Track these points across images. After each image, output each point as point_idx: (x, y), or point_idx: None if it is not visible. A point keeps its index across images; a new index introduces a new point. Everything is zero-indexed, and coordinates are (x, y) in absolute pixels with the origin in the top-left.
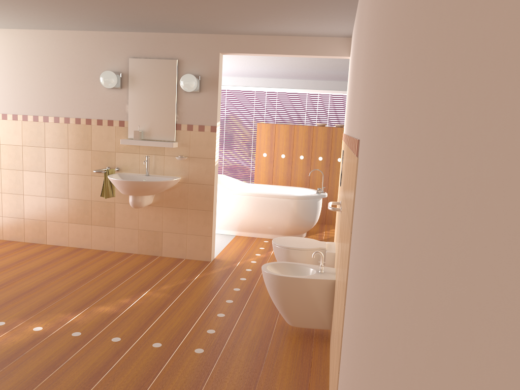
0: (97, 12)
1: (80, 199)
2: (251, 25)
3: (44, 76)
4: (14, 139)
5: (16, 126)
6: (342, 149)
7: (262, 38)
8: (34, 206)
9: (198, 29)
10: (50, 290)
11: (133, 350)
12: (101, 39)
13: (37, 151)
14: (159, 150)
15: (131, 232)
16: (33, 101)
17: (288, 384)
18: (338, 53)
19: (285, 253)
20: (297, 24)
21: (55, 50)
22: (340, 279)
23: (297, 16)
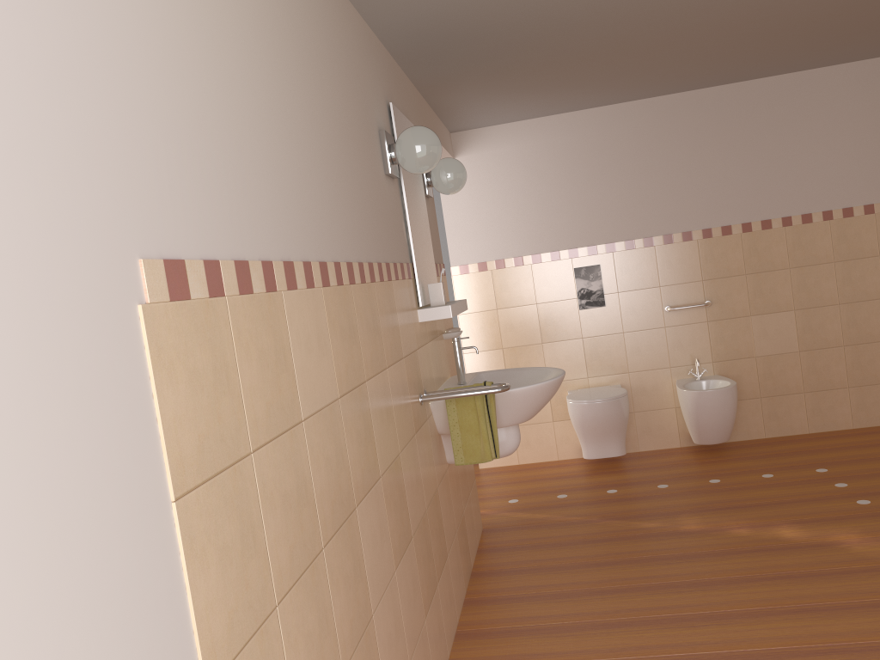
0: (573, 3)
1: (420, 522)
2: (505, 92)
3: (323, 108)
4: (324, 377)
5: (317, 316)
6: (508, 279)
7: (432, 113)
8: (392, 638)
9: (455, 75)
10: (777, 594)
11: (870, 489)
12: (359, 34)
13: (360, 405)
14: (434, 326)
15: (455, 546)
16: (323, 202)
17: (827, 441)
18: (451, 152)
19: (628, 401)
20: (519, 105)
21: (321, 20)
22: (841, 316)
23: (566, 98)
